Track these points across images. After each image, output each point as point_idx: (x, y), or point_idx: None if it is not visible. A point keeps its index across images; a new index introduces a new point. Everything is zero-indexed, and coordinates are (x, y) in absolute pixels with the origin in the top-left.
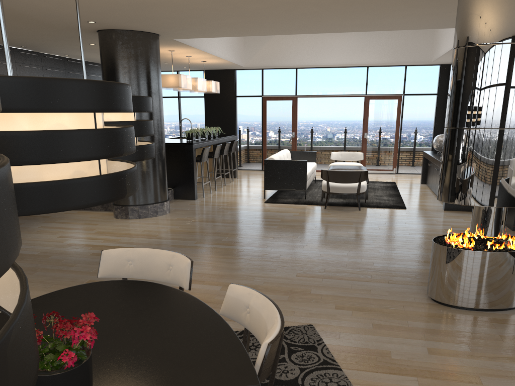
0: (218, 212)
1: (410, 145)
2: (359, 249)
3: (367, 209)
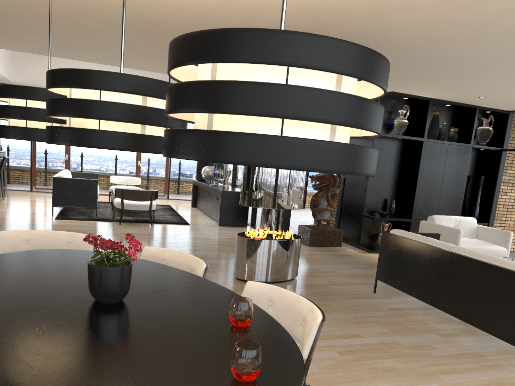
0: (9, 227)
1: (179, 174)
2: None
3: (158, 224)
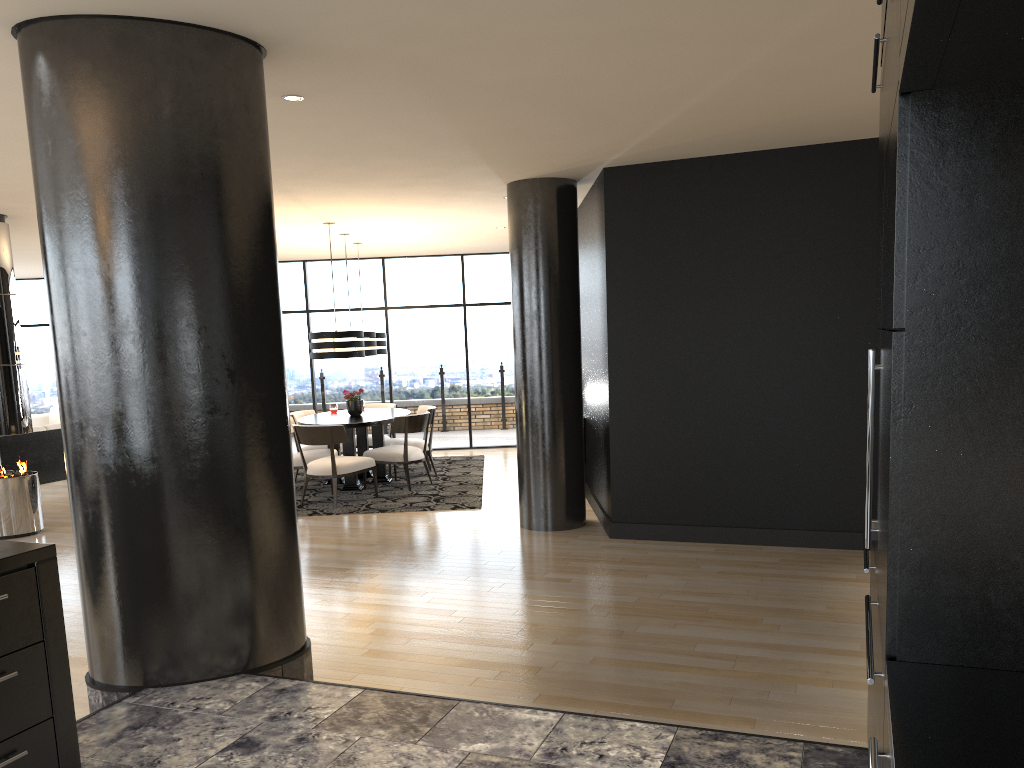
0: None
1: None
2: None
3: None
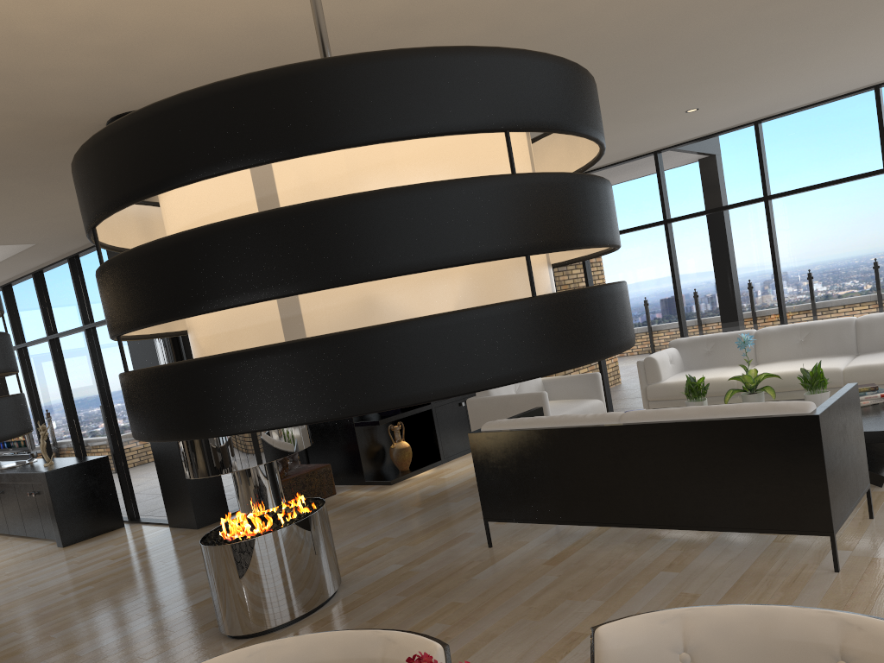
0: None
1: None
2: (12, 653)
3: None
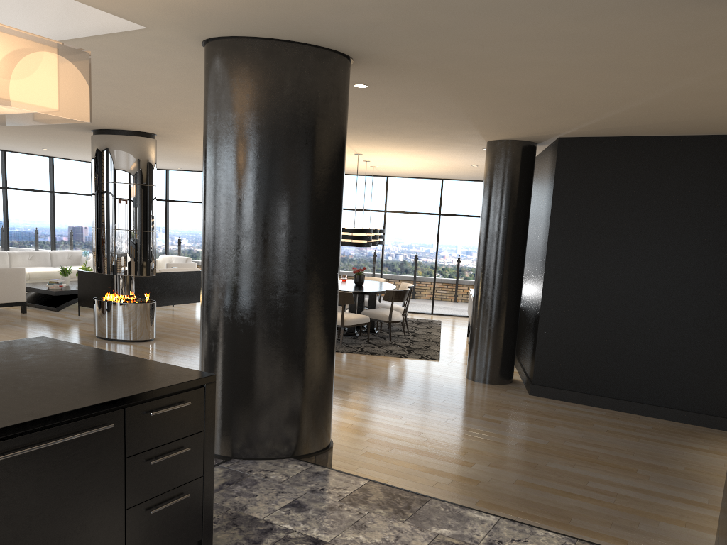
0: None
1: None
2: None
3: None
